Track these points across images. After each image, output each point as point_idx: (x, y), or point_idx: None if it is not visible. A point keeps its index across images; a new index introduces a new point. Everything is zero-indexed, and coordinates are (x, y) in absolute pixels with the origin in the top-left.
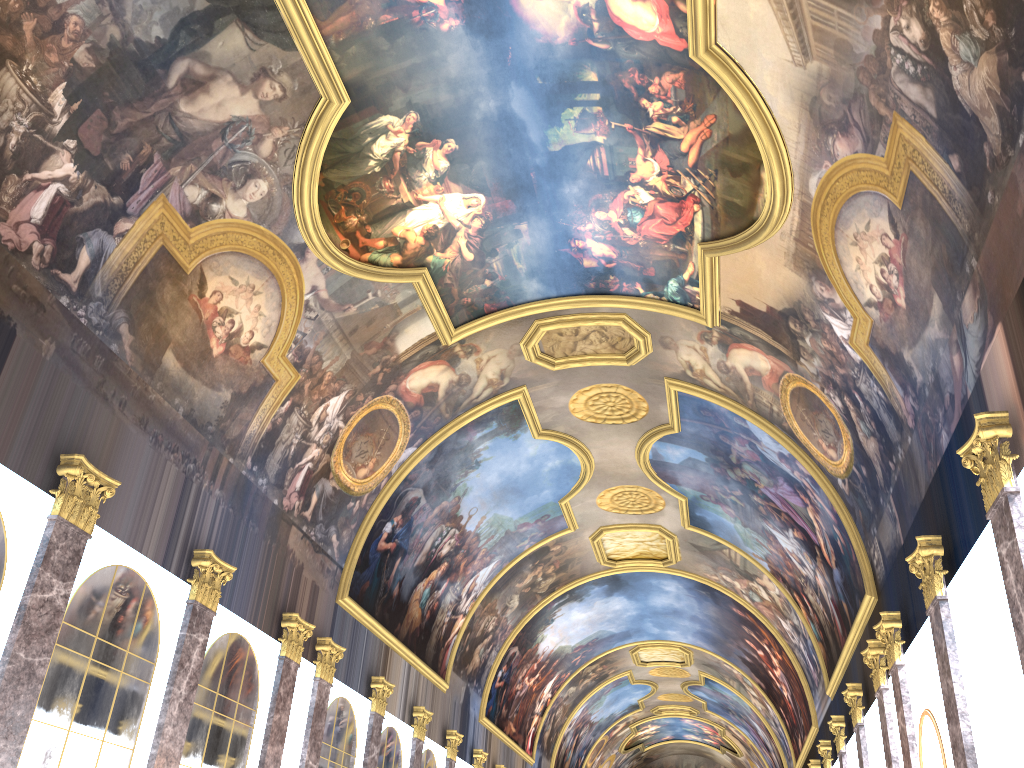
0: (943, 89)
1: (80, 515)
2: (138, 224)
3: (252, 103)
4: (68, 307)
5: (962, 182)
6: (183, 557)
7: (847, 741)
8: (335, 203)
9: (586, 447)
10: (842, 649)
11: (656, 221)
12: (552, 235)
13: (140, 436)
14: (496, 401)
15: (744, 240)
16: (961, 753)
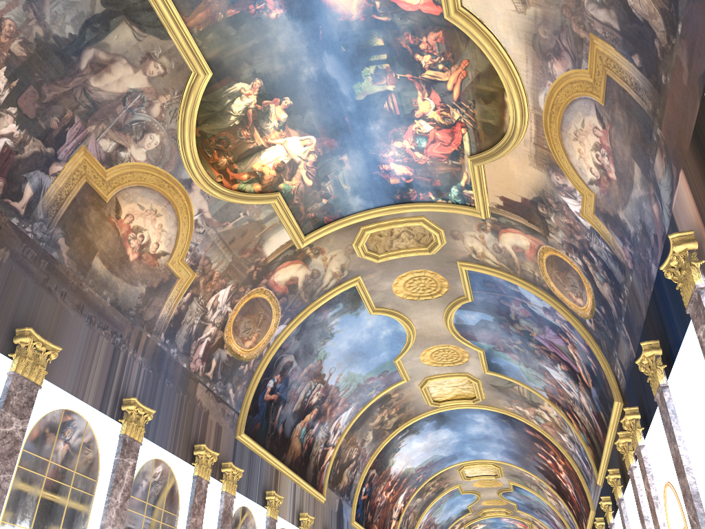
0: (621, 7)
1: (32, 371)
2: (67, 167)
3: (142, 78)
4: (18, 225)
5: (643, 74)
6: (115, 404)
7: (614, 515)
8: (209, 148)
9: (408, 318)
10: (603, 447)
11: (437, 144)
12: (366, 162)
13: (78, 317)
14: (340, 288)
15: (499, 149)
16: (690, 498)
